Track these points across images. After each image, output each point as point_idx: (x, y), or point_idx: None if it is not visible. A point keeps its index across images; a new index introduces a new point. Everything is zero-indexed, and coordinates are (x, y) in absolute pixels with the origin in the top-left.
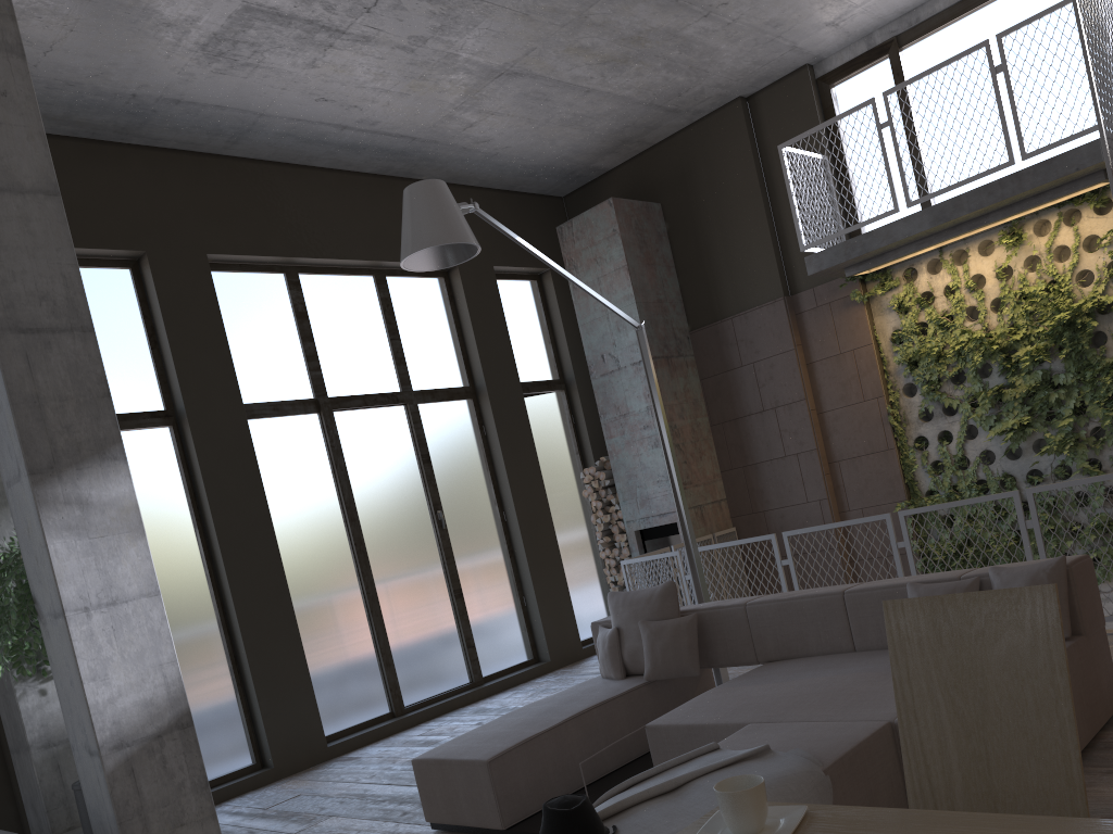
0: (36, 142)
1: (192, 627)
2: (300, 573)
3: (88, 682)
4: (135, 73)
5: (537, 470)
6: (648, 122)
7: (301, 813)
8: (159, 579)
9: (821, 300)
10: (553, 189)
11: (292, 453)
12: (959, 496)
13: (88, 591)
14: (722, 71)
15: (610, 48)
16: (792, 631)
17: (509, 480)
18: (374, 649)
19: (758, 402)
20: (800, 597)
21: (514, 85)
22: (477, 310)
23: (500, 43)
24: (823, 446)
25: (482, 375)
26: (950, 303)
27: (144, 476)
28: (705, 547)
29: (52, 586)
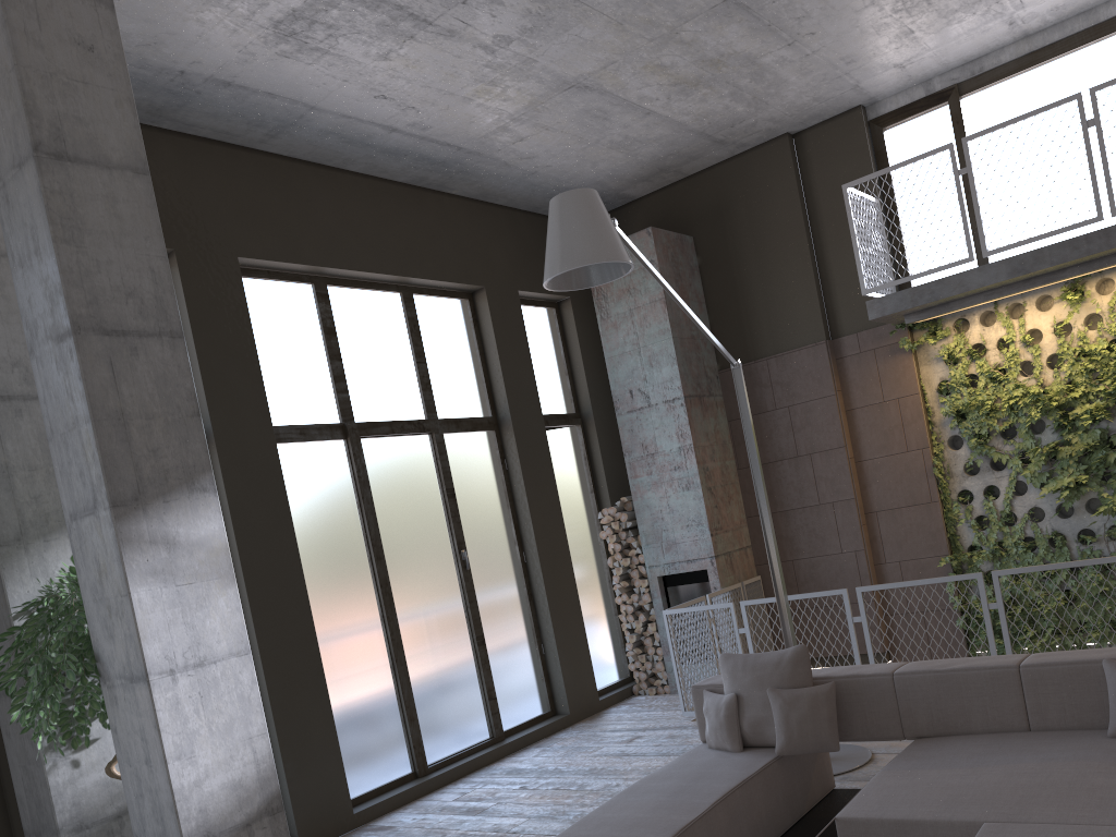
0: (125, 110)
1: None
2: (324, 617)
3: (173, 761)
4: (192, 46)
5: (558, 509)
6: (692, 151)
7: None
8: None
9: (865, 346)
10: None
11: (318, 483)
12: (1004, 553)
13: (174, 649)
14: (781, 104)
15: (687, 69)
16: (952, 705)
17: (532, 519)
18: (397, 702)
19: (791, 447)
20: (963, 669)
21: (580, 99)
22: (503, 335)
23: (583, 53)
24: (860, 496)
25: (506, 405)
26: (1003, 356)
27: None
28: (765, 600)
29: (132, 644)
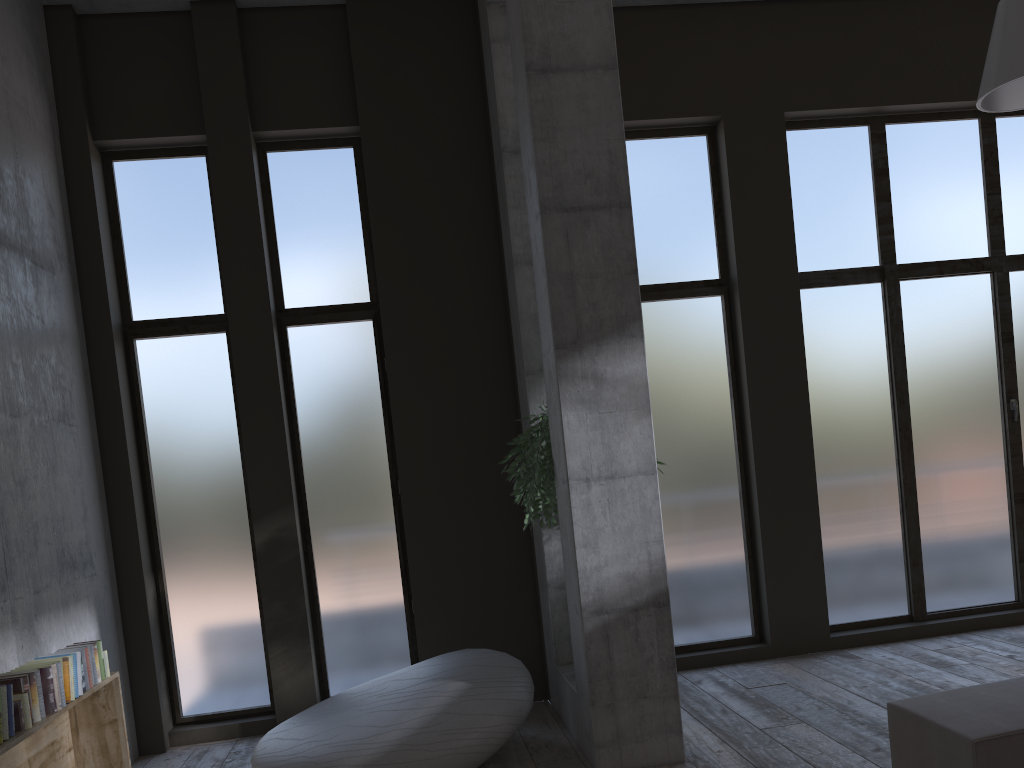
0: (601, 16)
1: (714, 494)
2: (831, 454)
3: (580, 548)
4: None
5: None
6: None
7: (776, 707)
8: (689, 445)
9: None
10: None
11: (844, 326)
12: None
13: (591, 463)
14: None
15: None
16: None
17: None
18: (901, 545)
19: None
20: None
21: None
22: None
23: None
24: None
25: None
26: None
27: (690, 344)
28: None
29: (562, 455)
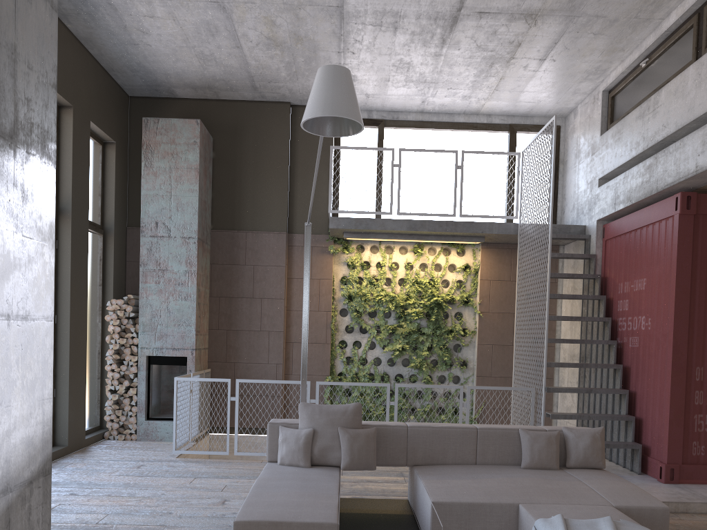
0: None
1: None
2: None
3: None
4: None
5: (86, 290)
6: (236, 85)
7: None
8: None
9: None
10: (131, 88)
11: None
12: (358, 380)
13: (12, 296)
14: (303, 84)
15: (283, 33)
16: (438, 447)
17: (71, 291)
18: None
19: (250, 291)
20: (448, 427)
21: (212, 13)
22: (77, 148)
23: None
24: (285, 331)
25: (70, 200)
26: (378, 272)
27: None
28: (254, 380)
29: None
